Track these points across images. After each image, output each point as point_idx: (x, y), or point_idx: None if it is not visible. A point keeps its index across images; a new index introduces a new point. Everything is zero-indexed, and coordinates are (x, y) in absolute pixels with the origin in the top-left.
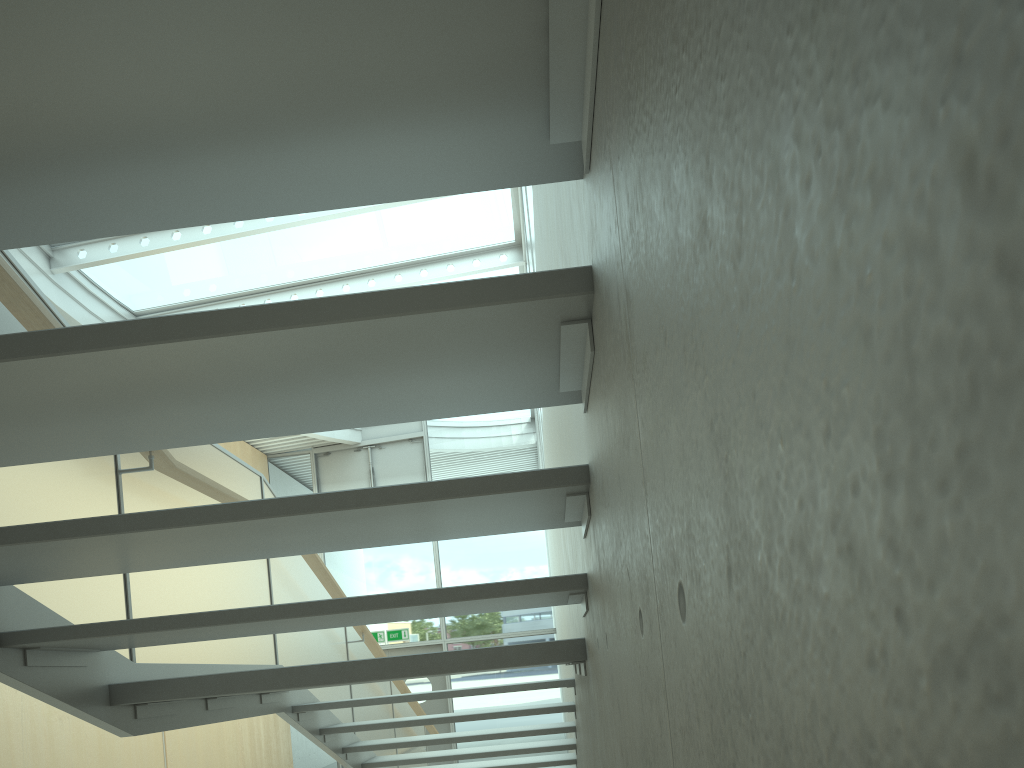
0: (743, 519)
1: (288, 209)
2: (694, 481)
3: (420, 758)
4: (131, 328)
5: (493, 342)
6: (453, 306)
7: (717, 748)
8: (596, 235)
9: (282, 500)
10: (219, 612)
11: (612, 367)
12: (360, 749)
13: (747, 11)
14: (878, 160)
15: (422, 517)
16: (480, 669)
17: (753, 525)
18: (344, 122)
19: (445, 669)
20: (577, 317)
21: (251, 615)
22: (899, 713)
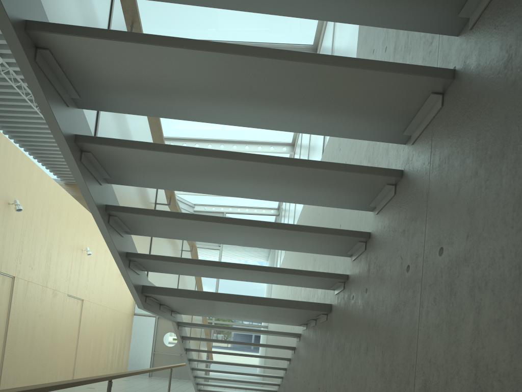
0: (476, 224)
1: (319, 133)
2: (456, 221)
3: (216, 361)
4: (264, 157)
5: (363, 185)
6: (361, 172)
7: (450, 277)
8: (411, 162)
9: (266, 222)
10: (212, 261)
11: (410, 199)
12: (194, 350)
13: (499, 145)
14: (520, 174)
15: (305, 239)
16: (290, 308)
17: (479, 225)
18: (353, 117)
19: (276, 305)
20: (392, 183)
21: (223, 264)
22: (509, 239)
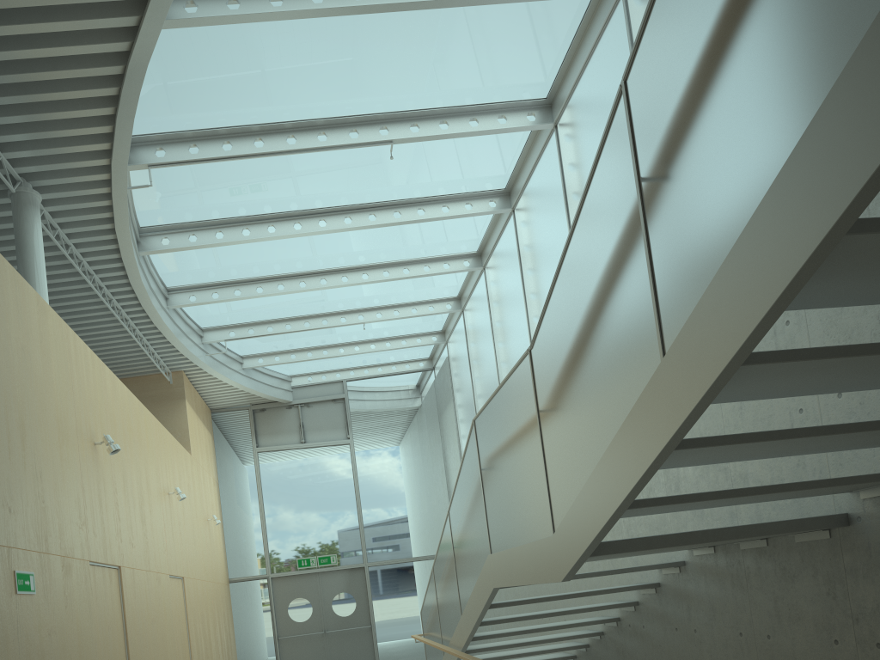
0: None
1: None
2: None
3: (510, 632)
4: None
5: None
6: None
7: None
8: None
9: (878, 422)
10: (734, 490)
11: None
12: (488, 623)
13: None
14: None
15: None
16: (792, 532)
17: None
18: None
19: (773, 532)
20: None
21: (752, 491)
22: None
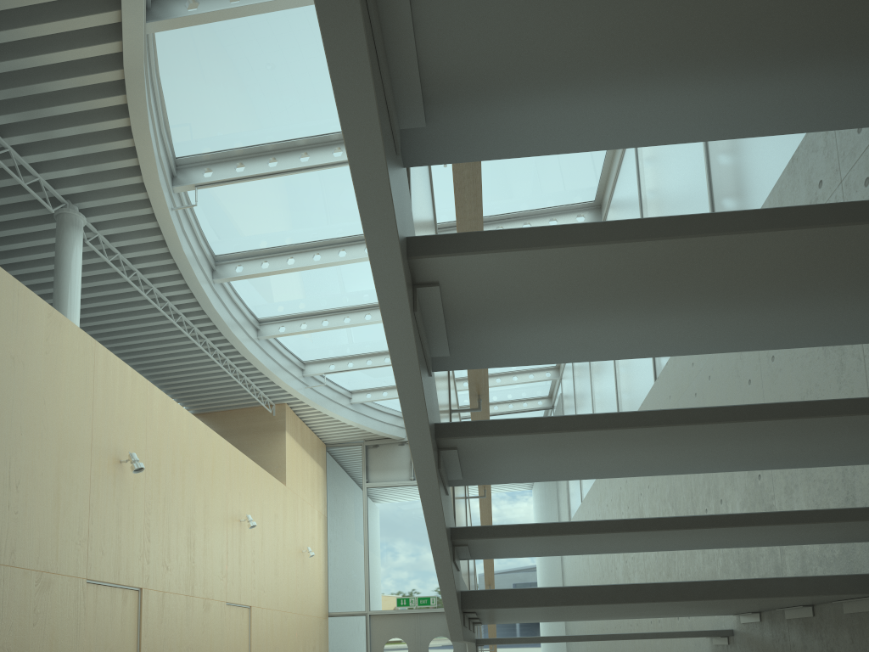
0: None
1: None
2: None
3: None
4: None
5: None
6: None
7: None
8: None
9: (858, 400)
10: (655, 519)
11: None
12: None
13: None
14: None
15: None
16: (807, 595)
17: None
18: None
19: (773, 594)
20: None
21: (685, 523)
22: None
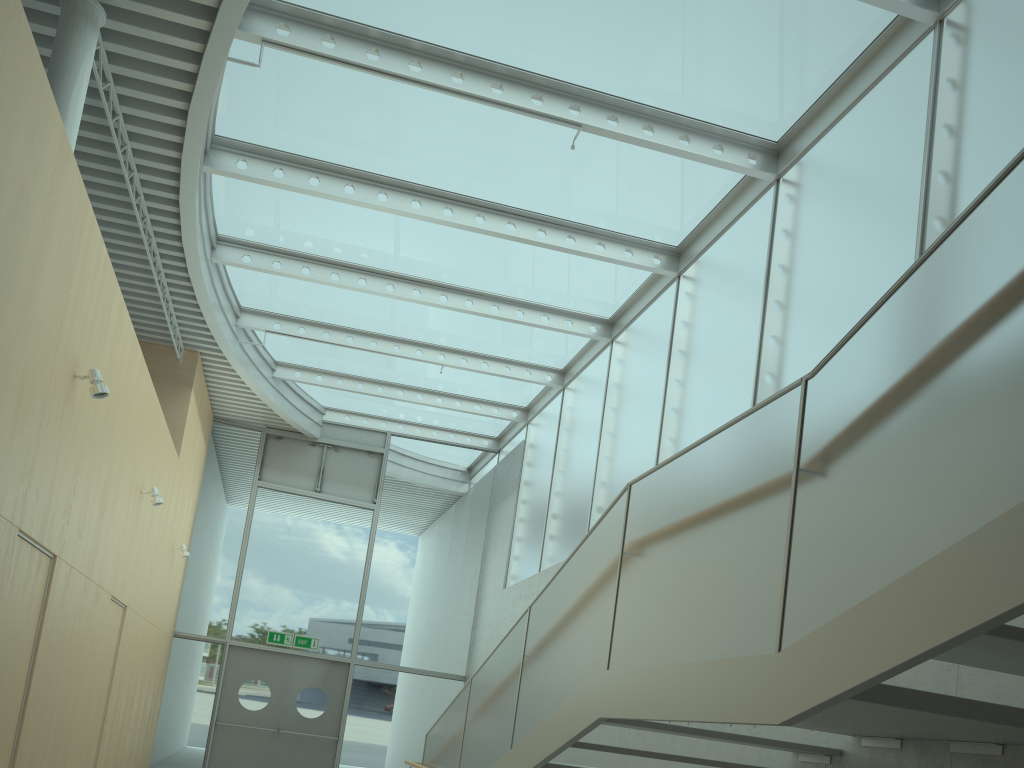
0: None
1: None
2: None
3: None
4: None
5: None
6: None
7: None
8: None
9: None
10: None
11: None
12: (552, 767)
13: None
14: None
15: None
16: None
17: None
18: None
19: None
20: None
21: None
22: None
